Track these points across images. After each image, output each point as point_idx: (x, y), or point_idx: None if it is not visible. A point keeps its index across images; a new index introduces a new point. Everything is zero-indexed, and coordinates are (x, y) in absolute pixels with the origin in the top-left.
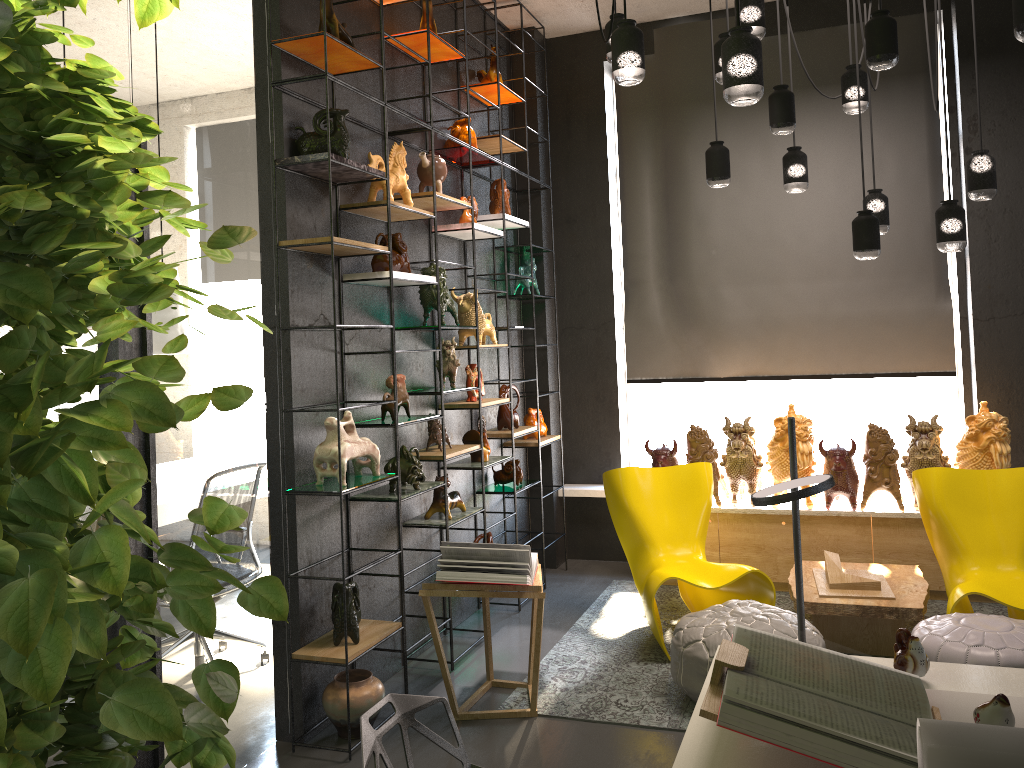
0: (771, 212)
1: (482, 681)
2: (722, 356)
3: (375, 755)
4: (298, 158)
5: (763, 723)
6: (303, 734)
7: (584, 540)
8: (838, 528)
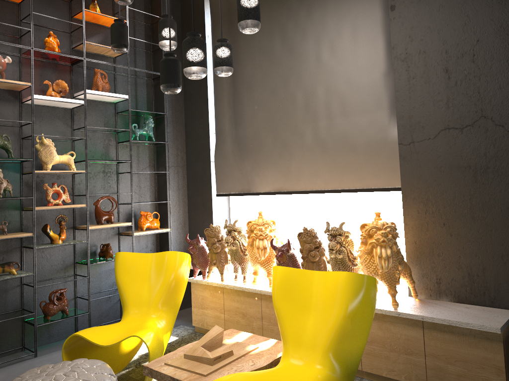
0: (286, 76)
1: None
2: (261, 178)
3: None
4: None
5: None
6: None
7: None
8: None
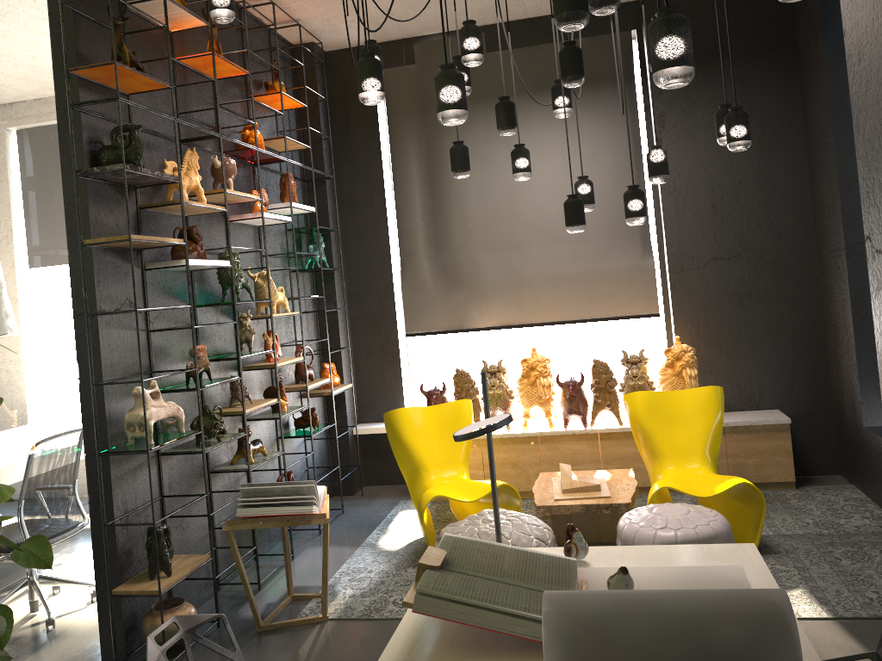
0: (514, 192)
1: (284, 596)
2: (481, 310)
3: None
4: (97, 169)
5: (445, 606)
6: (126, 658)
7: (377, 469)
8: (574, 443)
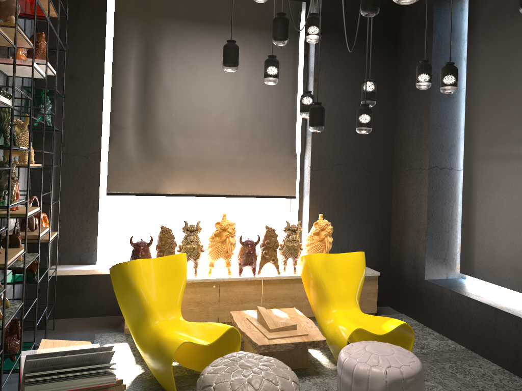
0: (209, 95)
1: None
2: (173, 180)
3: None
4: None
5: None
6: None
7: (64, 305)
8: (245, 287)
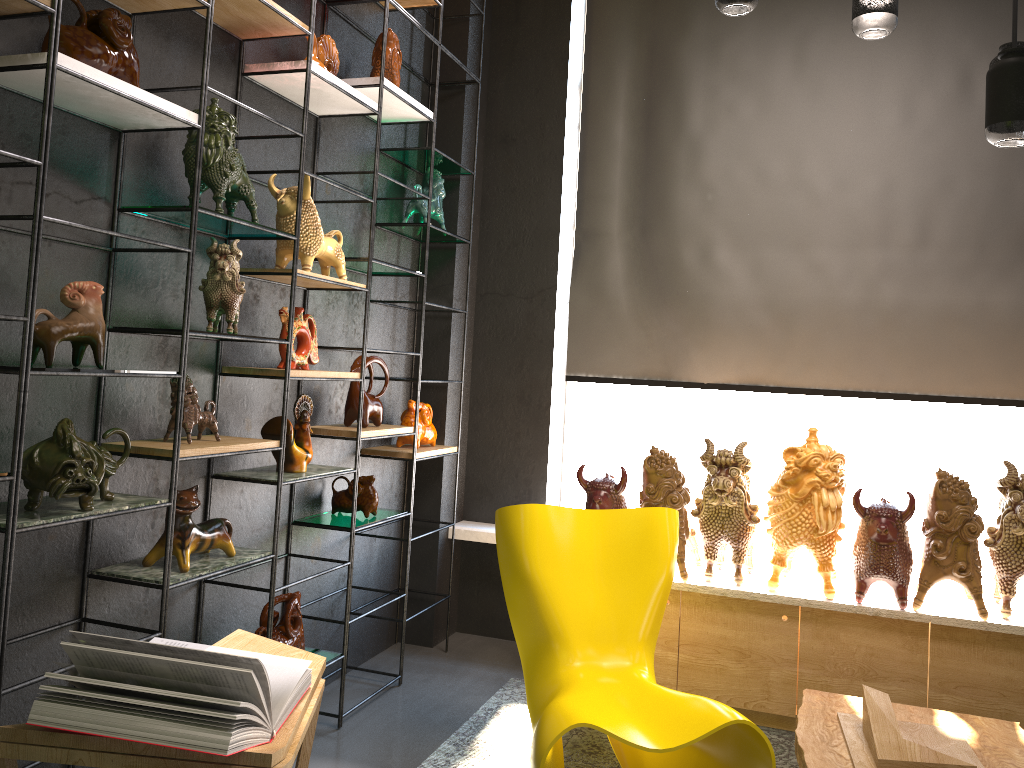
0: (800, 144)
1: None
2: (709, 351)
3: None
4: None
5: None
6: None
7: (482, 606)
8: (874, 636)
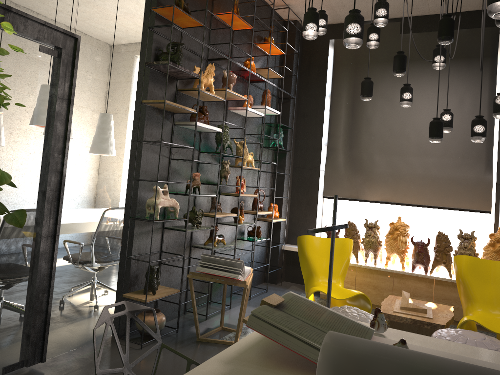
0: (404, 120)
1: (218, 326)
2: (371, 190)
3: (106, 324)
4: (155, 62)
5: (266, 327)
6: (124, 334)
7: (293, 273)
8: (416, 282)
